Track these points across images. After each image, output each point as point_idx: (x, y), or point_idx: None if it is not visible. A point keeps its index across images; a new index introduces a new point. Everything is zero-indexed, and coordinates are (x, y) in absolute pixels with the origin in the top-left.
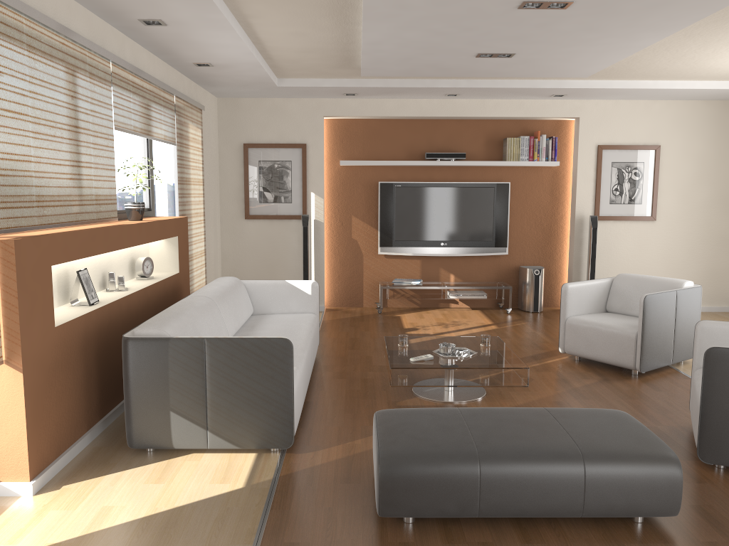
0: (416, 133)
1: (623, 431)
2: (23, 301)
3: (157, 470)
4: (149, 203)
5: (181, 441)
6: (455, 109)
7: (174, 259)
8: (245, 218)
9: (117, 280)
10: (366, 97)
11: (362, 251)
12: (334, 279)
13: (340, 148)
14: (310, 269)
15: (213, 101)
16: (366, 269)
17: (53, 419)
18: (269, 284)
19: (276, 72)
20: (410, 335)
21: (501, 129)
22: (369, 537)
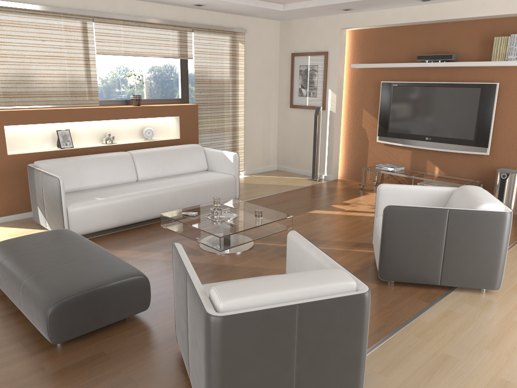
0: (417, 37)
1: (78, 279)
2: None
3: (23, 232)
4: (182, 95)
5: (41, 222)
6: (442, 13)
7: (178, 130)
8: (289, 107)
9: (109, 138)
10: (368, 10)
11: (368, 138)
12: (348, 157)
13: (359, 54)
14: (325, 148)
15: (271, 24)
16: (370, 153)
17: (5, 197)
18: (215, 152)
19: (269, 1)
20: (327, 207)
21: (498, 28)
22: None
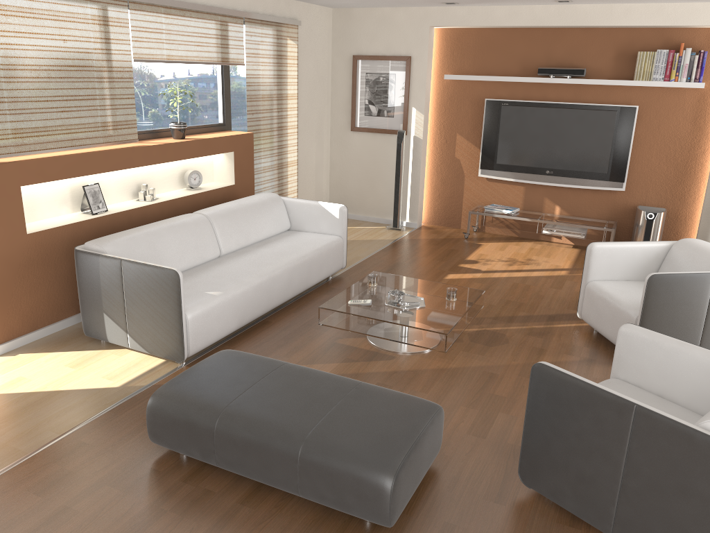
0: (533, 44)
1: (382, 428)
2: None
3: (85, 357)
4: (223, 119)
5: (112, 337)
6: (575, 17)
7: (231, 172)
8: (350, 130)
9: (148, 191)
10: (474, 5)
11: (463, 171)
12: (434, 197)
13: (450, 61)
14: (407, 186)
15: (323, 13)
16: (467, 190)
17: (25, 303)
18: (304, 203)
19: None
20: (458, 269)
21: (637, 40)
22: (138, 456)
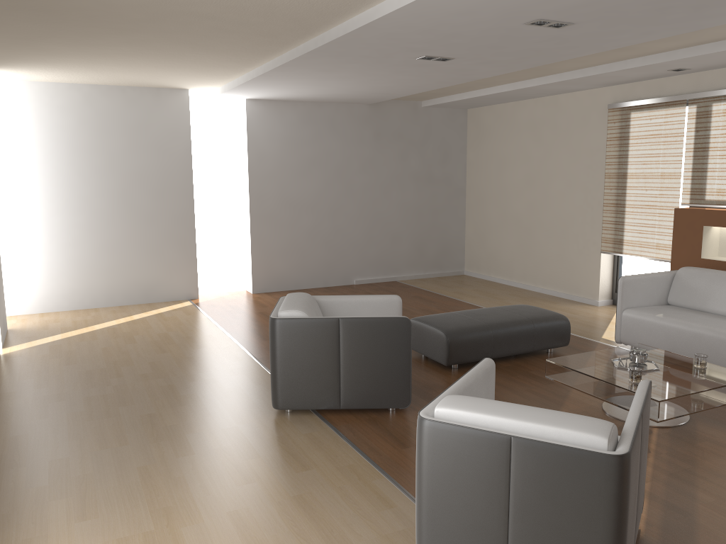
0: None
1: (436, 318)
2: (676, 237)
3: None
4: None
5: None
6: None
7: None
8: None
9: None
10: None
11: None
12: None
13: None
14: None
15: None
16: None
17: None
18: None
19: None
20: None
21: None
22: None
